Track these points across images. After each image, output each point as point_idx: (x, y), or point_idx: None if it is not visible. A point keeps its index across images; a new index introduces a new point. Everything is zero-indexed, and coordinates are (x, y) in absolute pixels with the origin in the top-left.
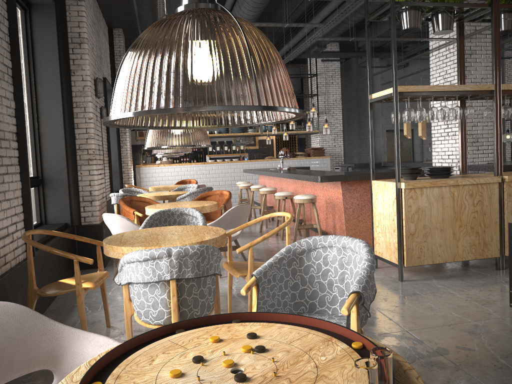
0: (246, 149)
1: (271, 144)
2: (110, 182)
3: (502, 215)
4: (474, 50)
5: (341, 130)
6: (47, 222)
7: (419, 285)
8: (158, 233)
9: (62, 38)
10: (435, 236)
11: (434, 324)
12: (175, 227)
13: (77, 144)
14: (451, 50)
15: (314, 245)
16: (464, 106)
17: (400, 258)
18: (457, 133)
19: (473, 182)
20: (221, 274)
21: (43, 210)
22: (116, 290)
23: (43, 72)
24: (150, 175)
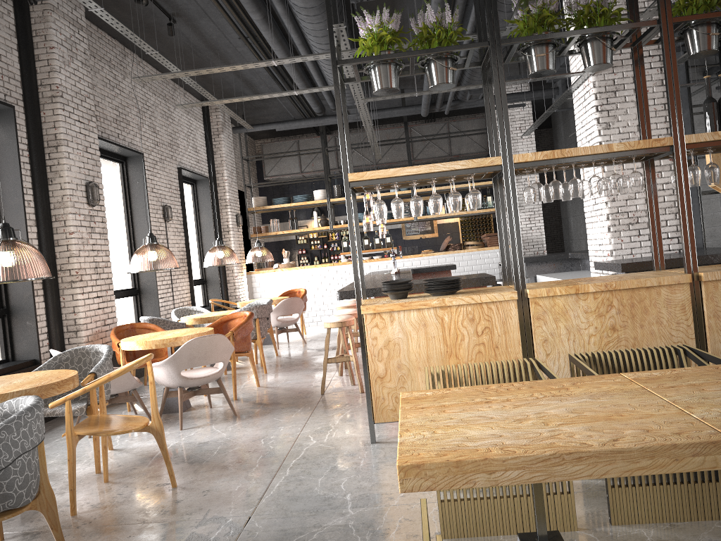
0: (421, 239)
1: (457, 229)
2: (191, 297)
3: (530, 347)
4: (621, 84)
5: (540, 204)
6: (15, 358)
7: (383, 450)
8: (2, 381)
9: (37, 142)
10: (418, 380)
11: (298, 508)
12: (46, 372)
13: (58, 265)
14: (586, 88)
15: (16, 407)
16: (501, 185)
17: (368, 411)
18: (602, 211)
19: (471, 301)
20: (191, 424)
21: (9, 344)
22: (57, 442)
23: (5, 187)
24: (264, 283)
